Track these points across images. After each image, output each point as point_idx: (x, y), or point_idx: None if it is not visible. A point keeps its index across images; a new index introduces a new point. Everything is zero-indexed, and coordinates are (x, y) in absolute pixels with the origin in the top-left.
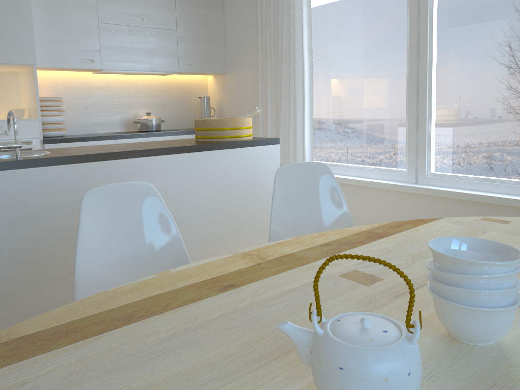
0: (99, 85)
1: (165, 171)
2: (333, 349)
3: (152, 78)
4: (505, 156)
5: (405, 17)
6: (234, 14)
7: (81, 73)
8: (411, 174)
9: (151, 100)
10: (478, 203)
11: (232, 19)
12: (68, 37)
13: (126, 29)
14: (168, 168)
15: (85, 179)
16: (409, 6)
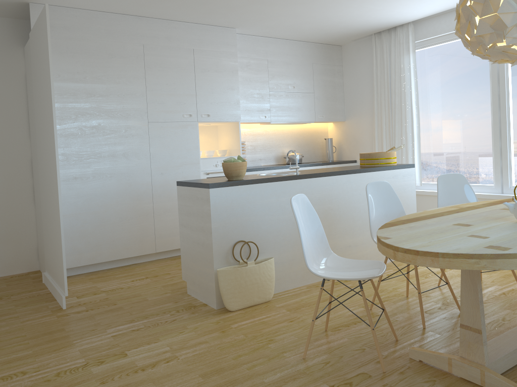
0: (261, 132)
1: (359, 182)
2: None
3: (292, 126)
4: None
5: (488, 84)
6: (352, 79)
7: (251, 124)
8: (498, 187)
9: (292, 142)
10: None
11: (350, 82)
12: (253, 102)
13: (284, 94)
14: (360, 180)
15: (325, 185)
16: (491, 77)
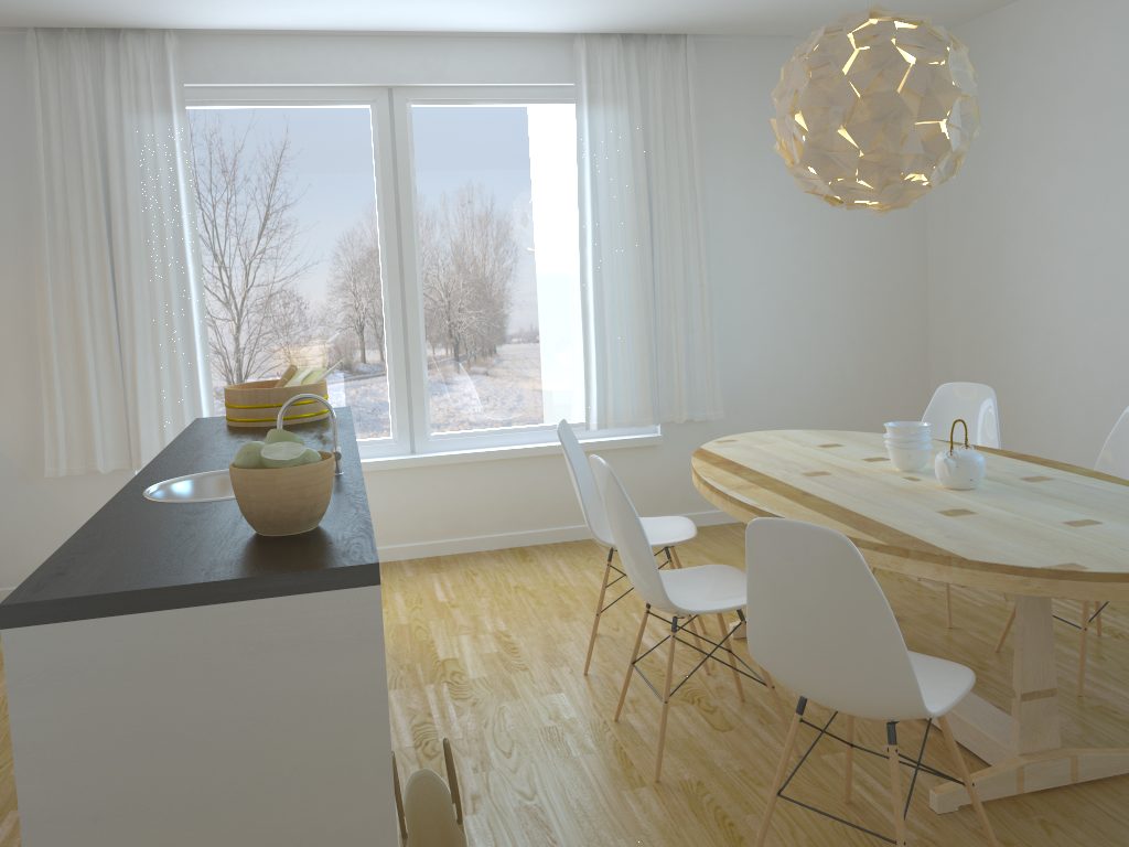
0: None
1: None
2: (971, 457)
3: None
4: (523, 399)
5: (373, 219)
6: None
7: None
8: (404, 442)
9: None
10: (507, 461)
11: None
12: None
13: None
14: None
15: None
16: (380, 205)
